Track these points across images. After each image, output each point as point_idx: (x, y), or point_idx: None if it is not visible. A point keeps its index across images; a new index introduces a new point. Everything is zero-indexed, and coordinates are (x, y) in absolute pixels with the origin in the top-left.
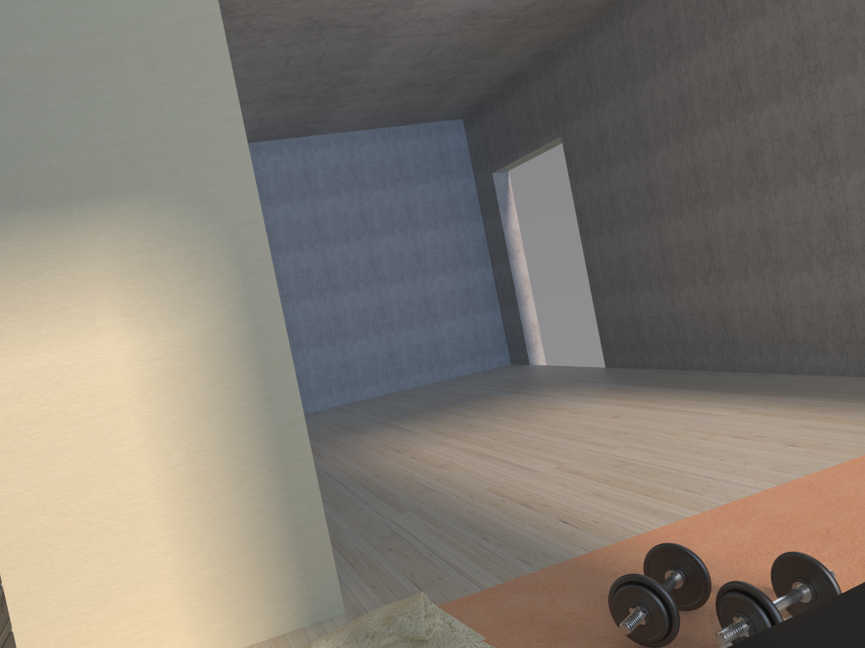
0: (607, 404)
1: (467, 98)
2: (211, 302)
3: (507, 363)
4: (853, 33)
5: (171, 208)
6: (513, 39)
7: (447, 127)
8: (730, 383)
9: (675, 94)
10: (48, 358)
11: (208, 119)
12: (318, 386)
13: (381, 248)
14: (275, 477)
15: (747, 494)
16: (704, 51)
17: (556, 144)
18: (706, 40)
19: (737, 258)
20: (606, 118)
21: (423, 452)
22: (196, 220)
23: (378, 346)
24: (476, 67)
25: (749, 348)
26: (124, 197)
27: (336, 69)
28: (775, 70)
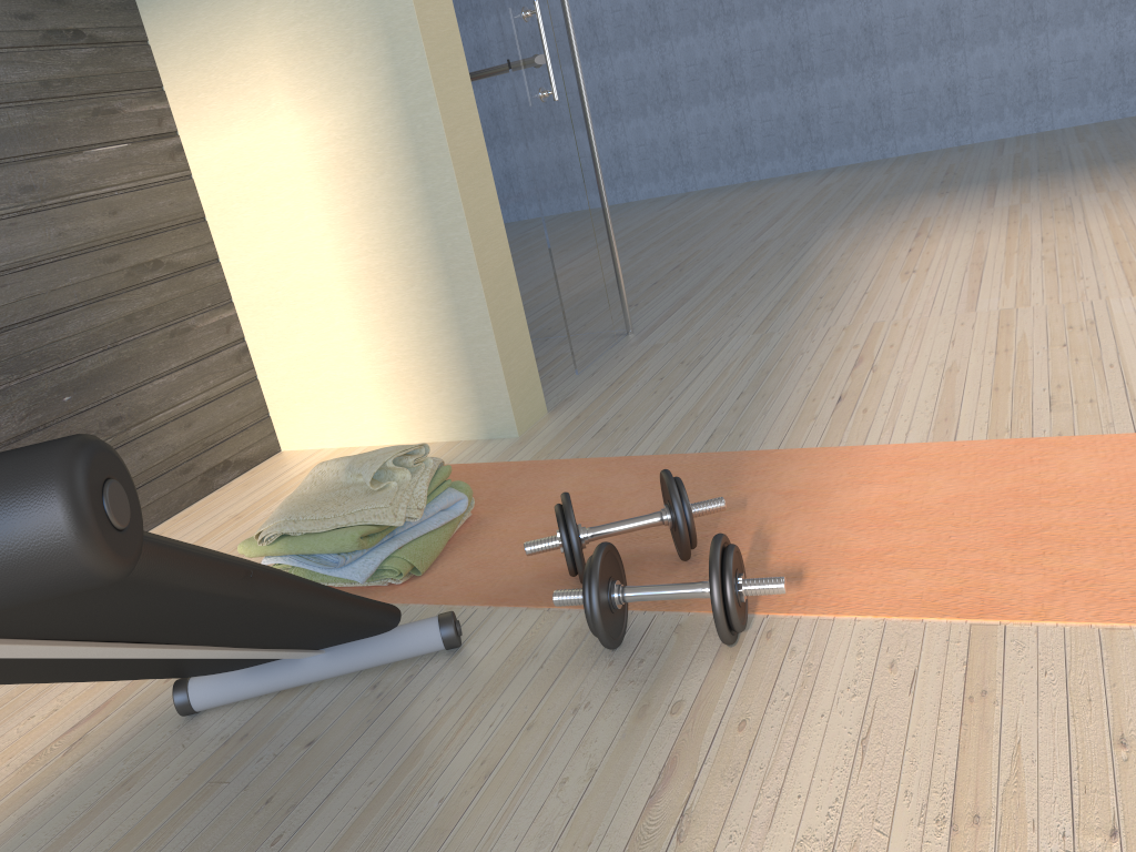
0: None
1: None
2: (364, 80)
3: None
4: None
5: None
6: None
7: None
8: None
9: None
10: (242, 139)
11: None
12: (982, 105)
13: None
14: (442, 283)
15: (1103, 431)
16: None
17: None
18: None
19: None
20: None
21: (934, 244)
22: None
23: (1097, 41)
24: None
25: None
26: None
27: None
28: None
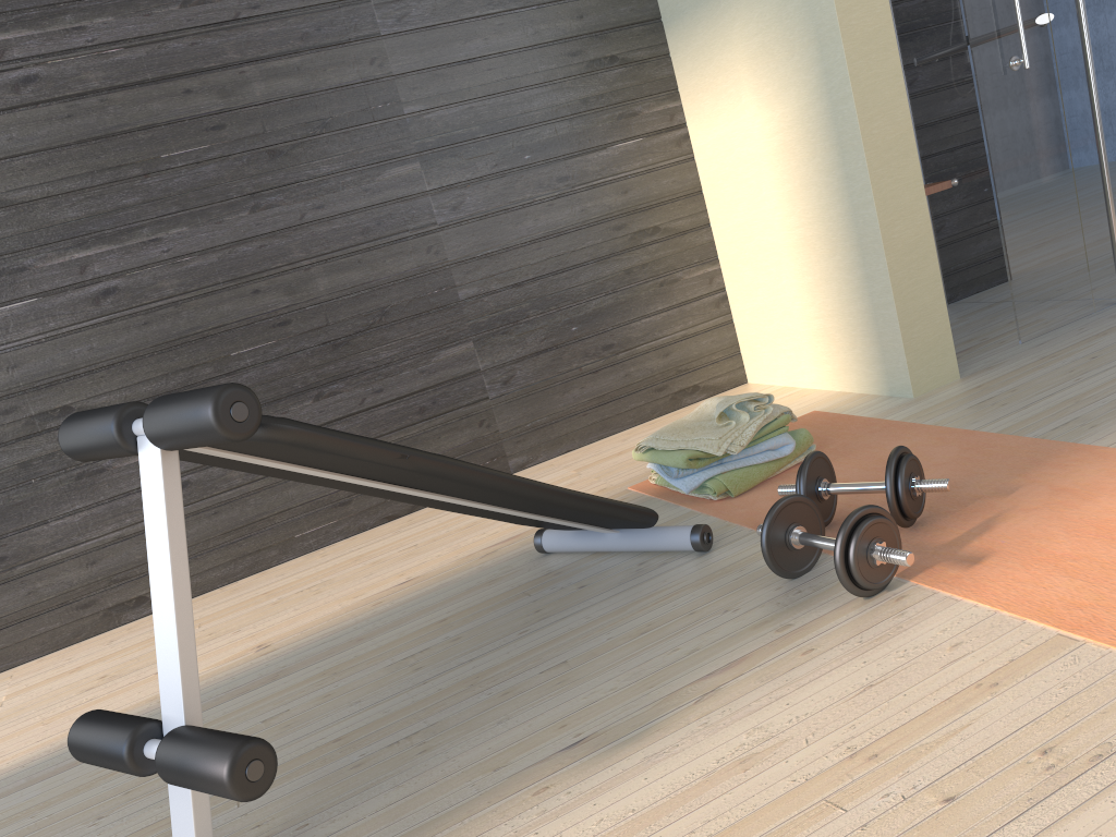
0: None
1: None
2: (802, 79)
3: None
4: None
5: None
6: None
7: None
8: None
9: None
10: (724, 129)
11: None
12: None
13: None
14: (856, 254)
15: None
16: None
17: None
18: None
19: None
20: None
21: None
22: None
23: None
24: None
25: None
26: None
27: None
28: None
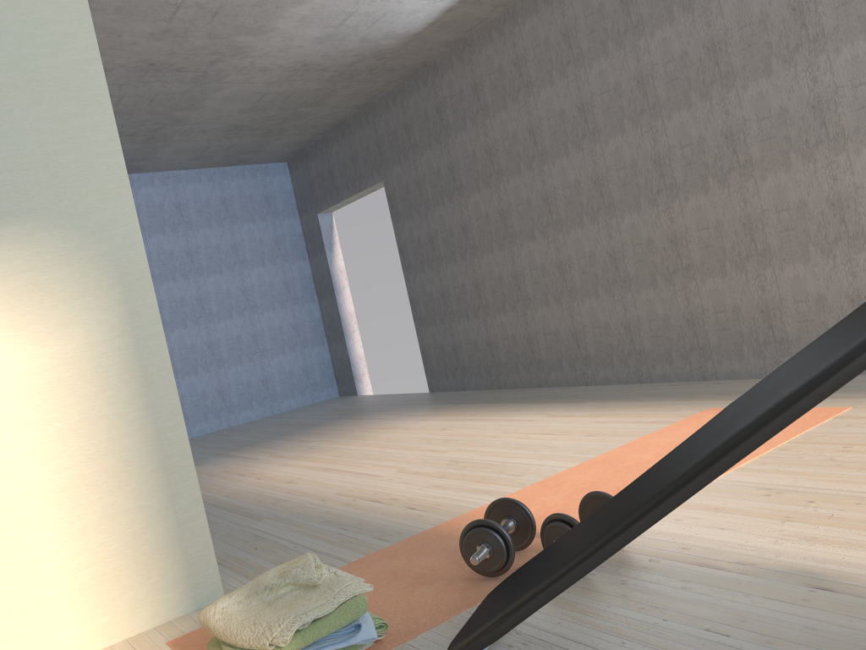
0: (435, 420)
1: (293, 142)
2: (96, 317)
3: (335, 395)
4: (620, 103)
5: (56, 231)
6: (338, 90)
7: (272, 170)
8: (538, 396)
9: (483, 147)
10: None
11: (90, 152)
12: None
13: (208, 285)
14: (158, 477)
15: (557, 471)
16: (506, 111)
17: (378, 188)
18: (507, 101)
19: (540, 288)
20: (424, 165)
21: (268, 473)
22: (80, 243)
23: (208, 383)
24: (302, 114)
25: (552, 365)
26: (10, 220)
27: (167, 110)
28: (563, 130)
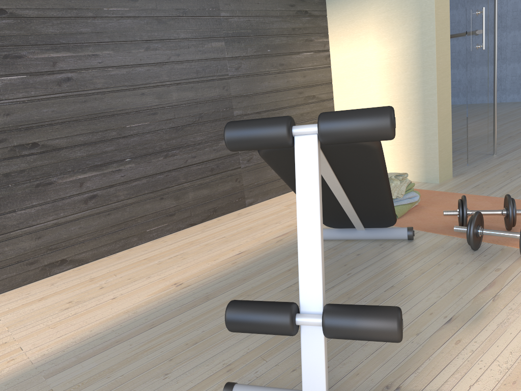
0: None
1: None
2: (407, 35)
3: None
4: None
5: None
6: None
7: None
8: None
9: None
10: (353, 54)
11: None
12: None
13: None
14: (420, 117)
15: None
16: None
17: None
18: None
19: None
20: None
21: None
22: None
23: None
24: None
25: None
26: None
27: None
28: None
